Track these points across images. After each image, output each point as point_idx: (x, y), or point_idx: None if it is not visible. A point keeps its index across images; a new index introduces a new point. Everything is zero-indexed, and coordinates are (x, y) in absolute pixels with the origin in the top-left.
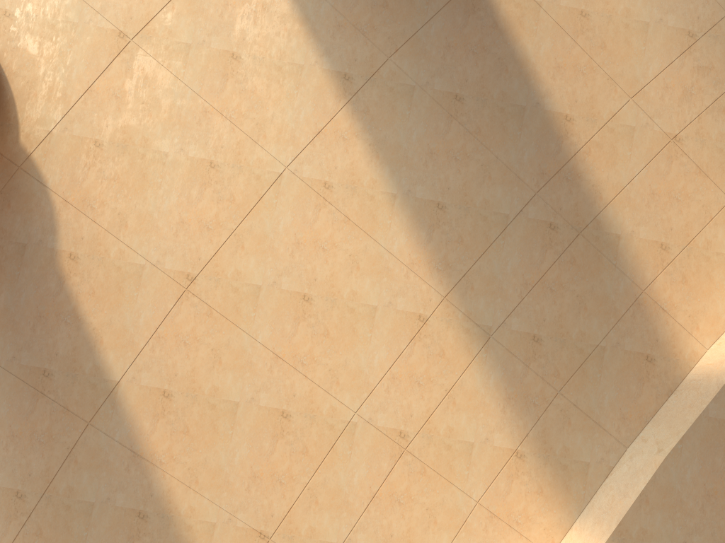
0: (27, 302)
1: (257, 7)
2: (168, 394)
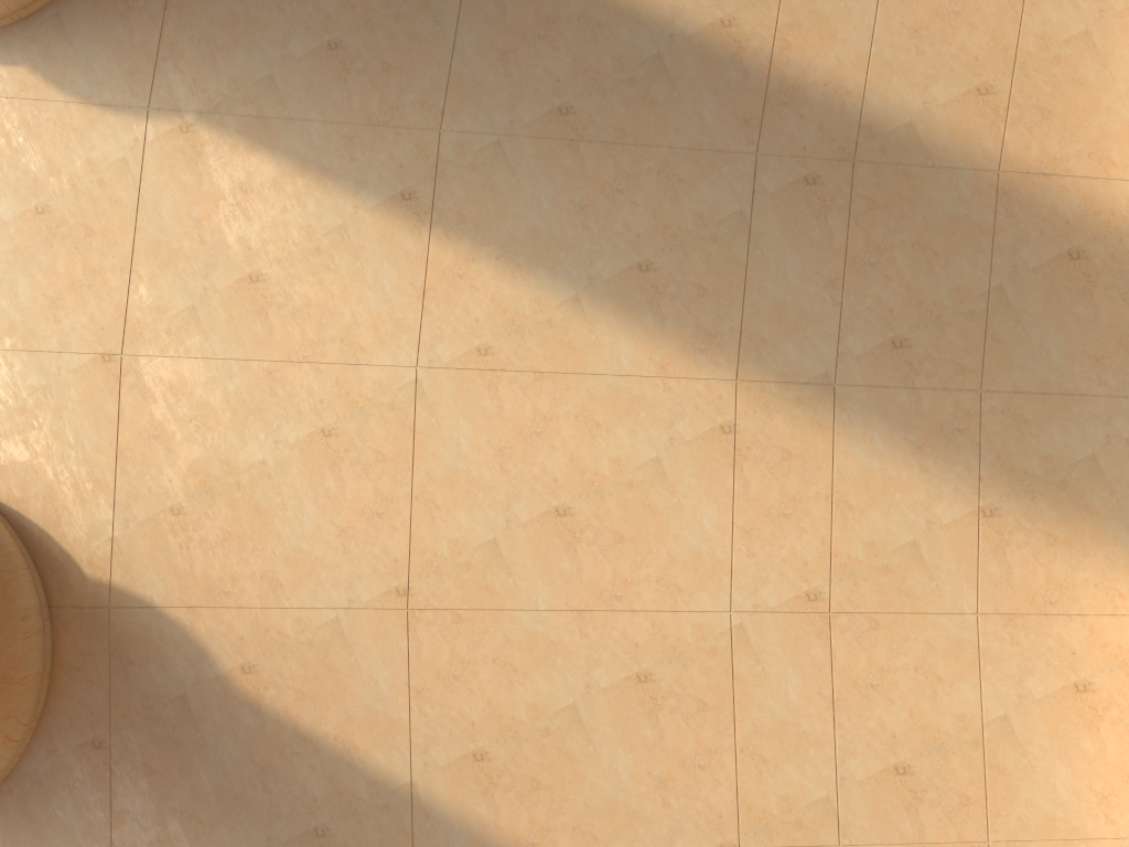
0: (236, 763)
1: (236, 196)
2: (480, 754)
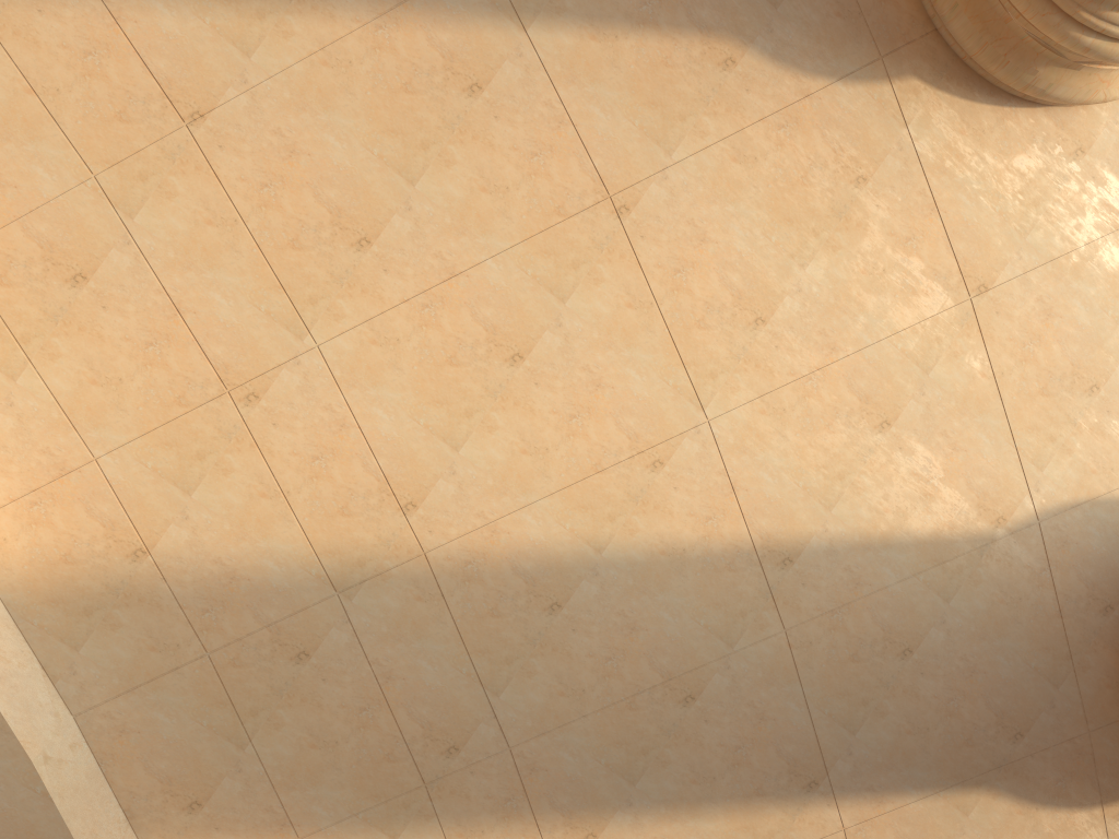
0: None
1: (932, 486)
2: (474, 91)
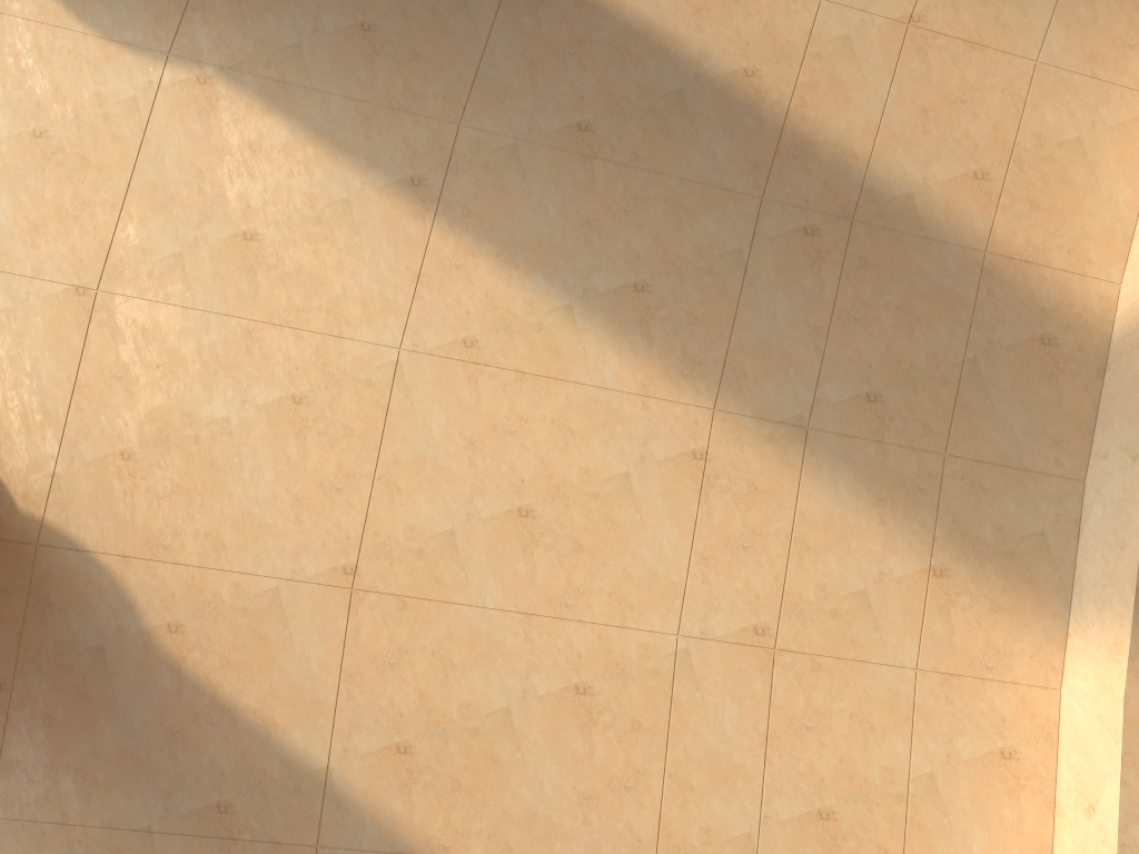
0: (145, 724)
1: (243, 153)
2: (404, 747)
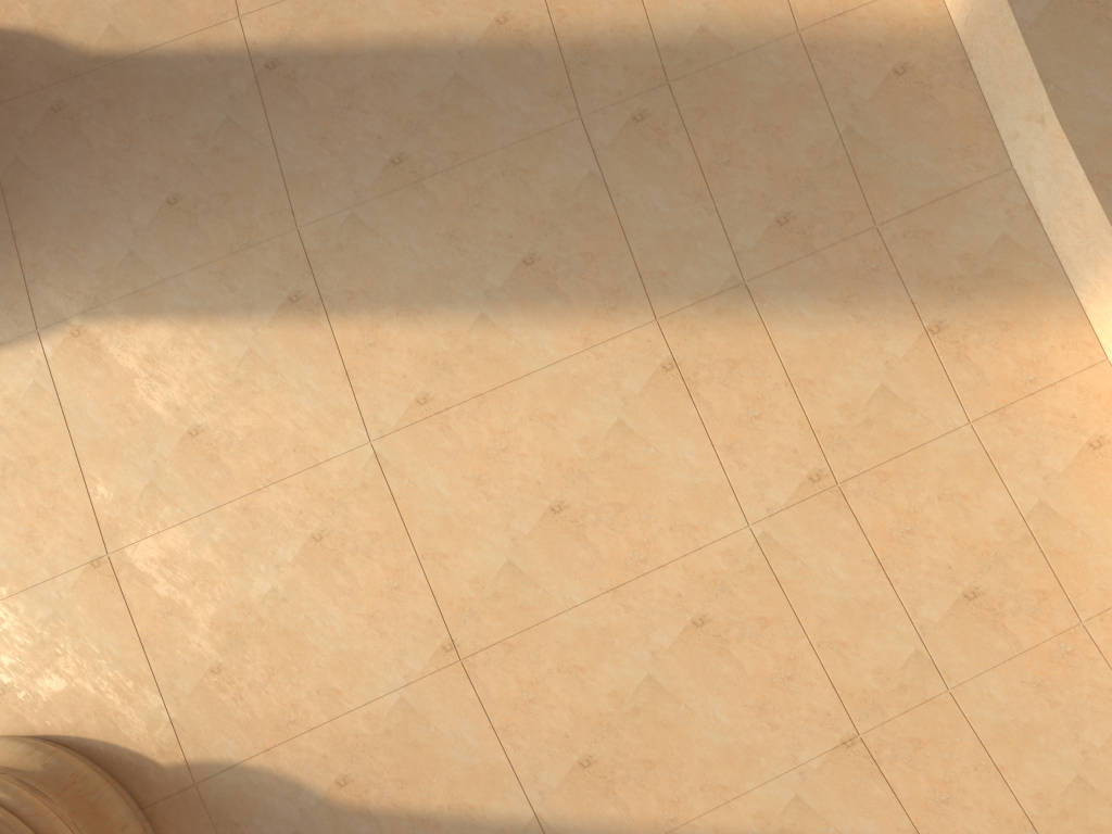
0: None
1: (146, 369)
2: (586, 760)
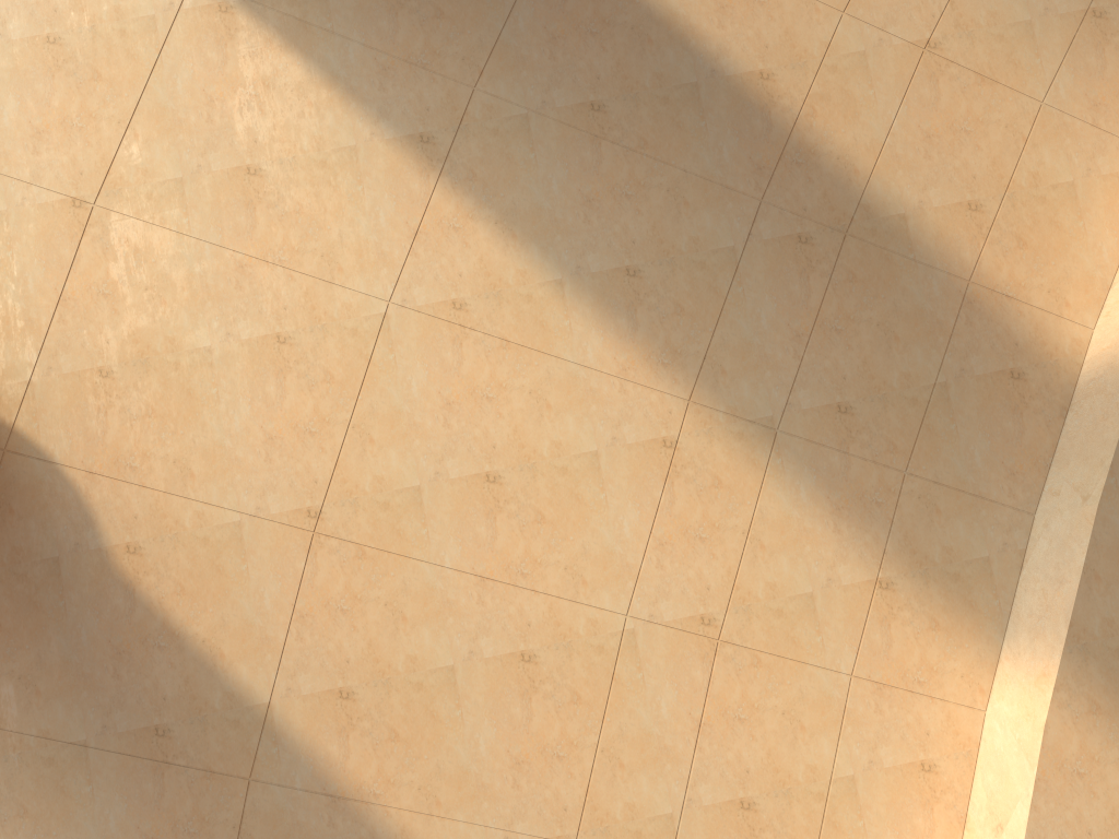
0: (92, 640)
1: (256, 88)
2: (347, 693)
